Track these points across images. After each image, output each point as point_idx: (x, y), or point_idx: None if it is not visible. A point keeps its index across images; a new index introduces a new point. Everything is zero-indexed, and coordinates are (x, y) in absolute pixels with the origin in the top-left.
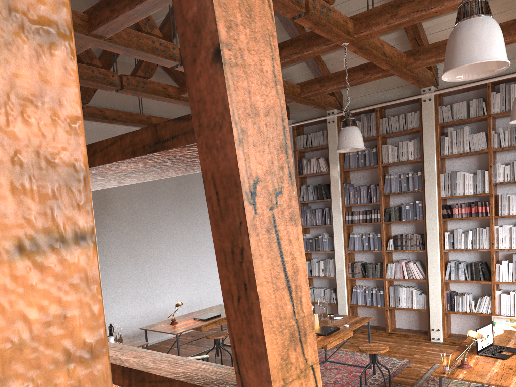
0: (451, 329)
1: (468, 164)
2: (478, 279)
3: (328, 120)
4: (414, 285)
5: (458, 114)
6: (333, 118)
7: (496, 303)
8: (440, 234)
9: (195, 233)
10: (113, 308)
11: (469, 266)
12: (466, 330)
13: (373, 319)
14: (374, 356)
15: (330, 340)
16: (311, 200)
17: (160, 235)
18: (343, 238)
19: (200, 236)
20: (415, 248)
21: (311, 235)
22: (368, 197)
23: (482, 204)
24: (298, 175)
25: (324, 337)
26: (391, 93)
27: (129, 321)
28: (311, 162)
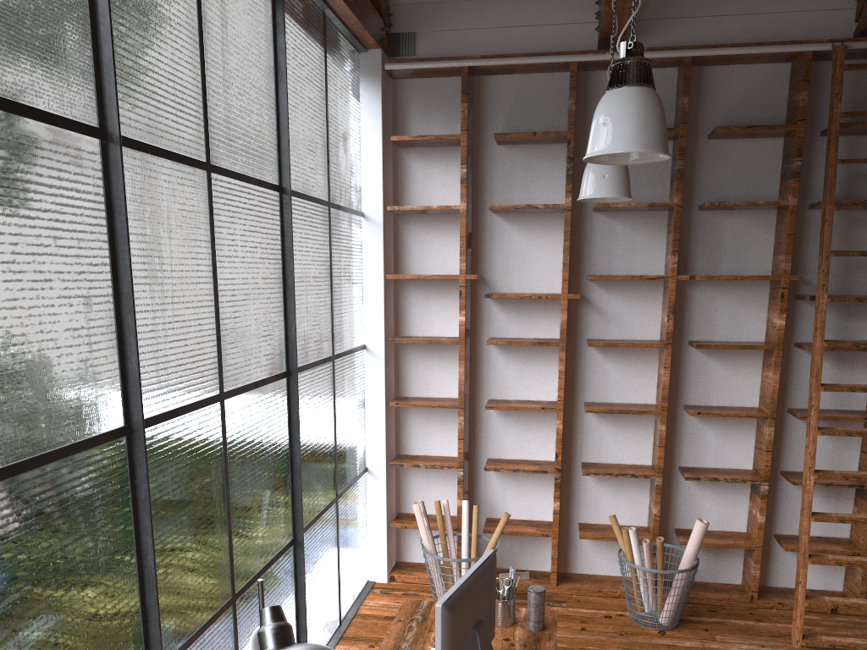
0: None
1: None
2: None
3: None
4: None
5: None
6: None
7: None
8: None
9: None
10: None
11: None
12: None
13: None
14: None
15: None
16: None
17: None
18: None
19: None
20: None
21: None
22: None
23: None
24: None
25: None
26: None
27: None
28: None
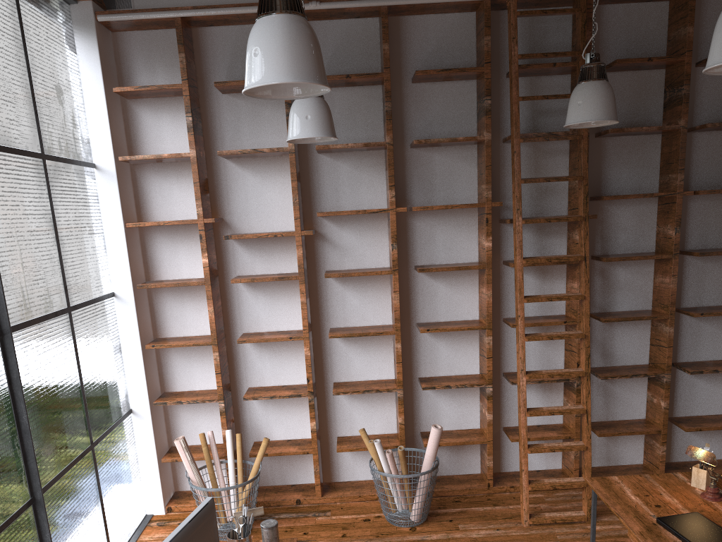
0: None
1: None
2: None
3: None
4: None
5: None
6: None
7: None
8: None
9: None
10: None
11: None
12: None
13: None
14: None
15: None
16: None
17: None
18: None
19: None
20: None
21: None
22: None
23: None
24: None
25: None
26: None
27: None
28: None
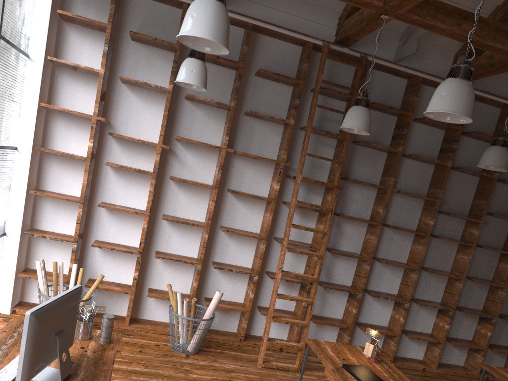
0: None
1: None
2: None
3: None
4: None
5: None
6: None
7: None
8: None
9: None
10: None
11: None
12: None
13: None
14: None
15: None
16: None
17: None
18: None
19: None
20: None
21: None
22: None
23: None
24: None
25: None
26: None
27: None
28: None
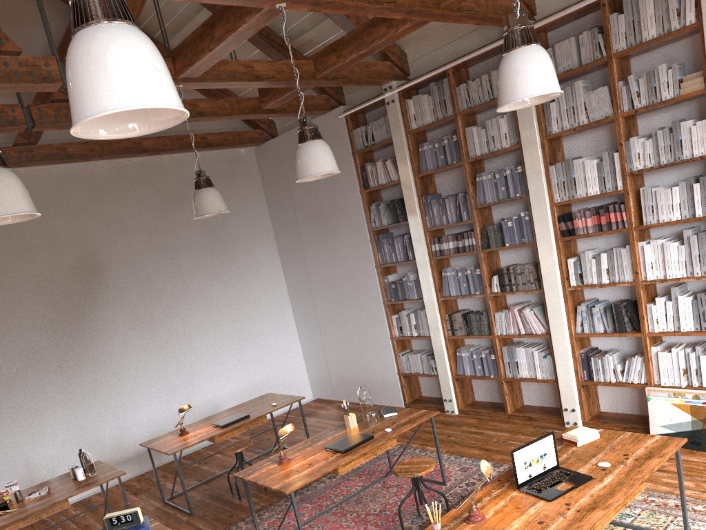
0: (599, 406)
1: (596, 142)
2: (623, 331)
3: (387, 99)
4: (541, 342)
5: (564, 61)
6: (392, 96)
7: (652, 367)
8: (560, 262)
9: (245, 289)
10: (132, 410)
11: (610, 309)
12: (621, 407)
13: (493, 394)
14: (416, 478)
15: (341, 463)
16: (384, 226)
17: (189, 301)
18: (433, 278)
19: (254, 293)
20: (529, 286)
21: (397, 275)
22: (457, 213)
23: (616, 209)
24: (364, 190)
25: (340, 456)
26: (472, 39)
27: (159, 424)
28: (376, 167)
